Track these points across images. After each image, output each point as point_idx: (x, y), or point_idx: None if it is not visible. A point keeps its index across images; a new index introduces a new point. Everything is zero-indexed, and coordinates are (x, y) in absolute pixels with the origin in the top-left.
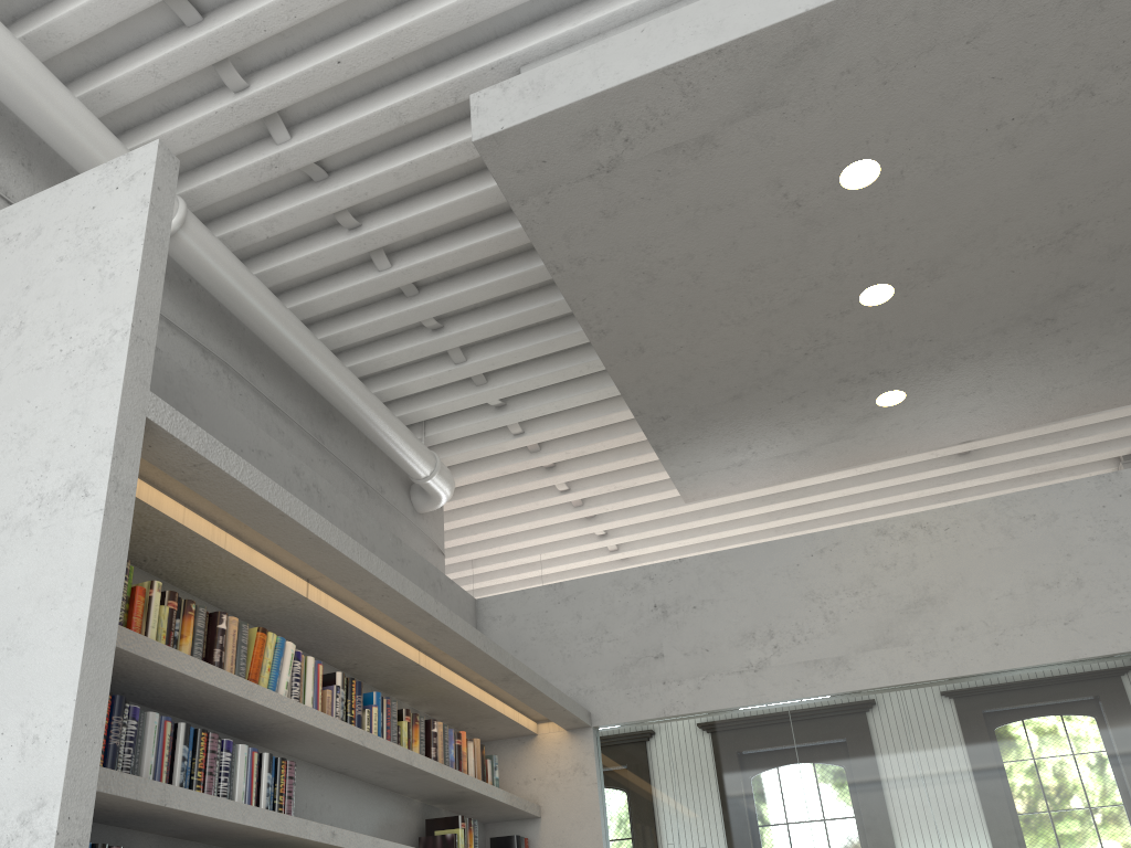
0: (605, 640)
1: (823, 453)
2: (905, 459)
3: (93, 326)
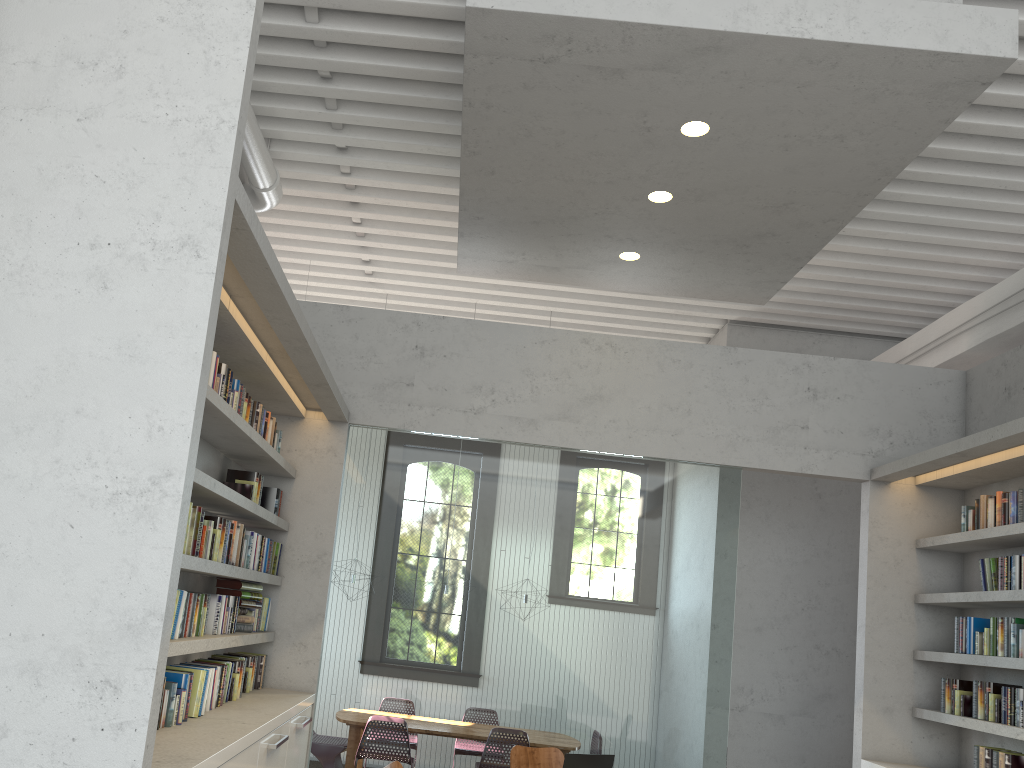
0: (373, 362)
1: (568, 273)
2: None
3: (199, 105)
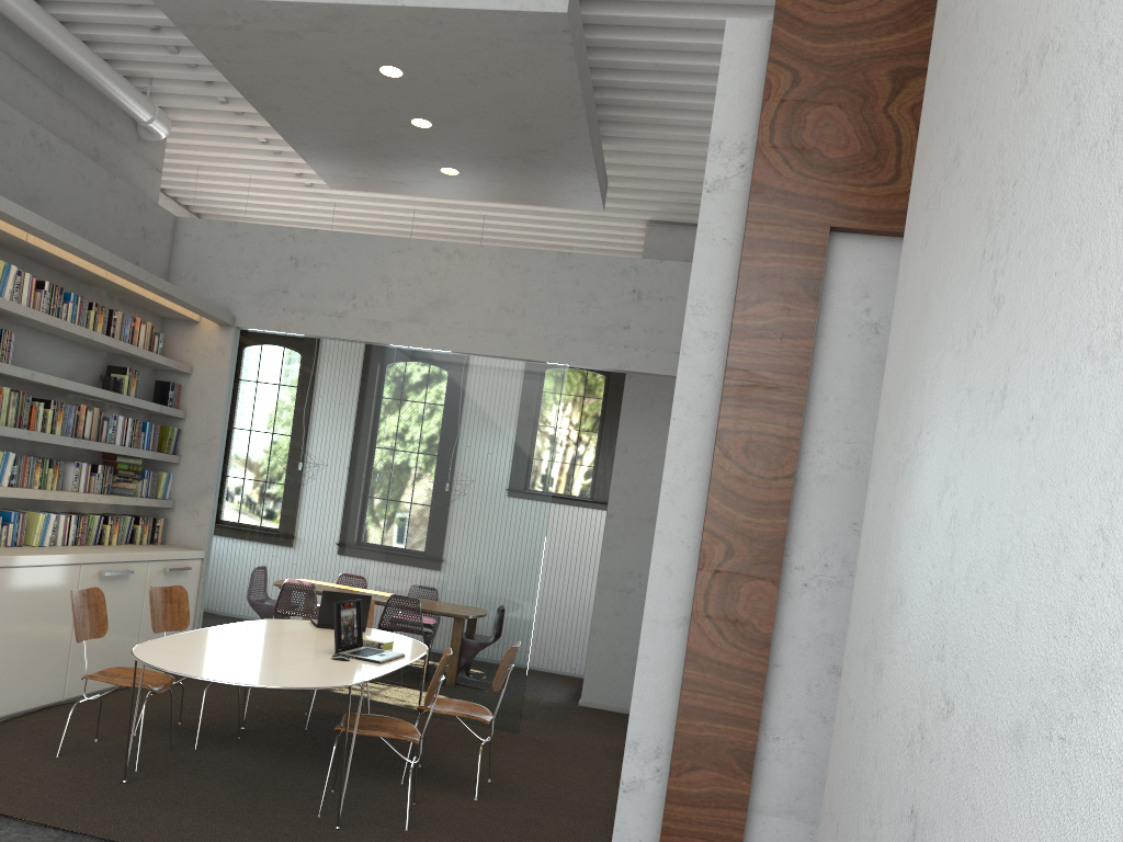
0: (255, 272)
1: (416, 186)
2: None
3: None
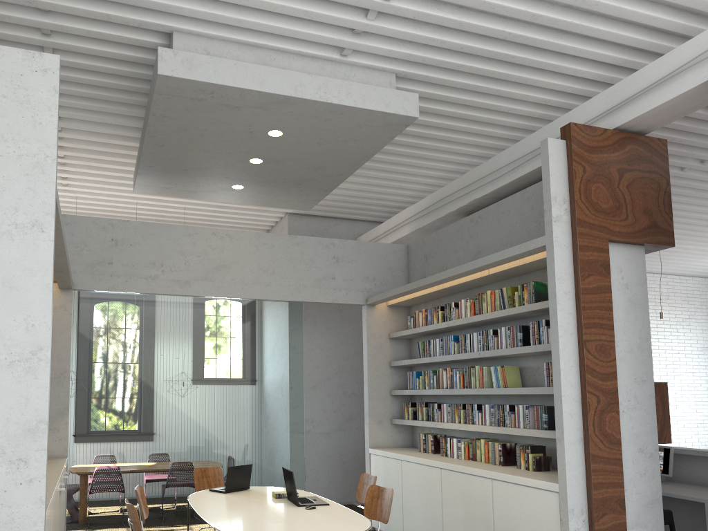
0: (85, 250)
1: (201, 194)
2: None
3: (33, 147)
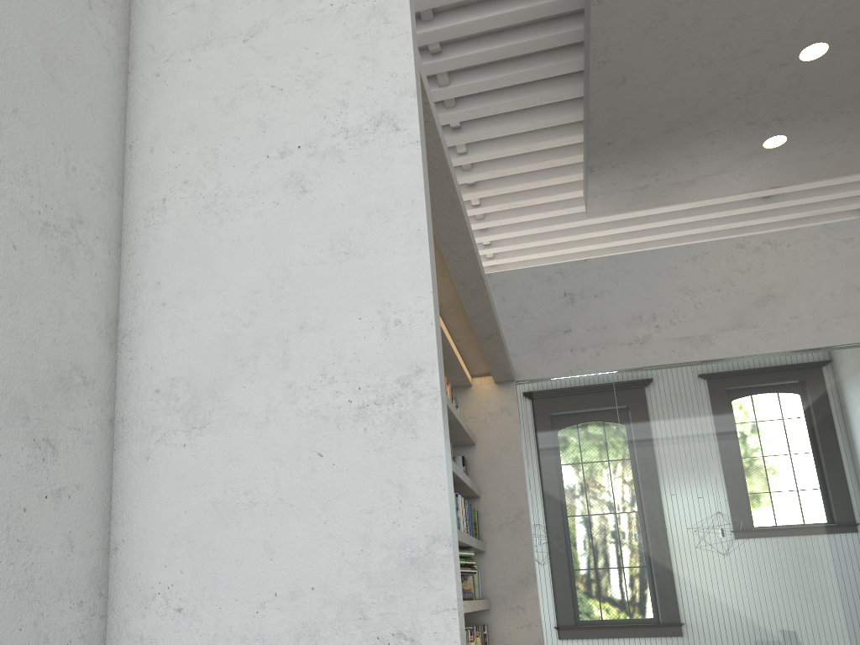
0: (525, 318)
1: (704, 183)
2: (728, 198)
3: None
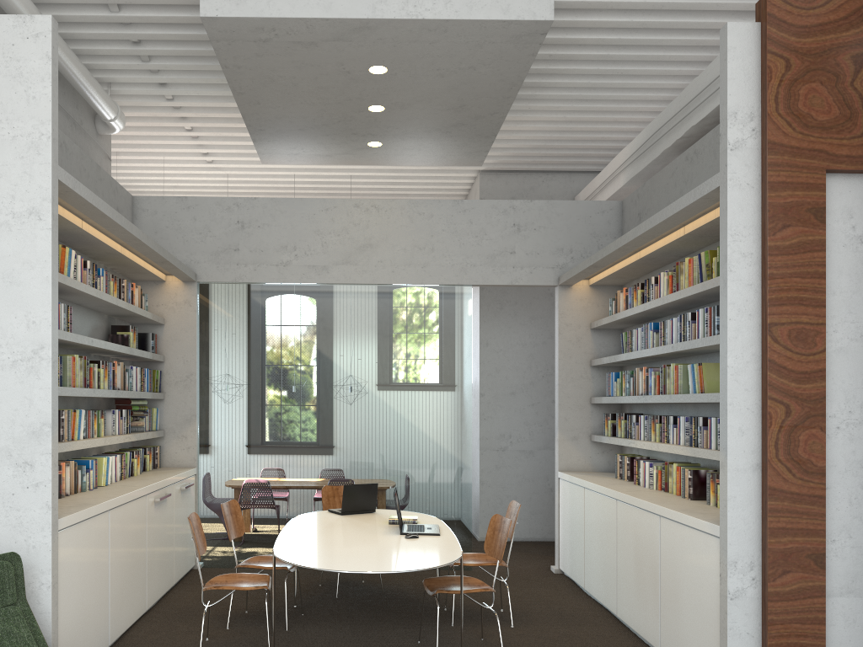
0: (208, 236)
1: (338, 157)
2: None
3: (27, 125)
